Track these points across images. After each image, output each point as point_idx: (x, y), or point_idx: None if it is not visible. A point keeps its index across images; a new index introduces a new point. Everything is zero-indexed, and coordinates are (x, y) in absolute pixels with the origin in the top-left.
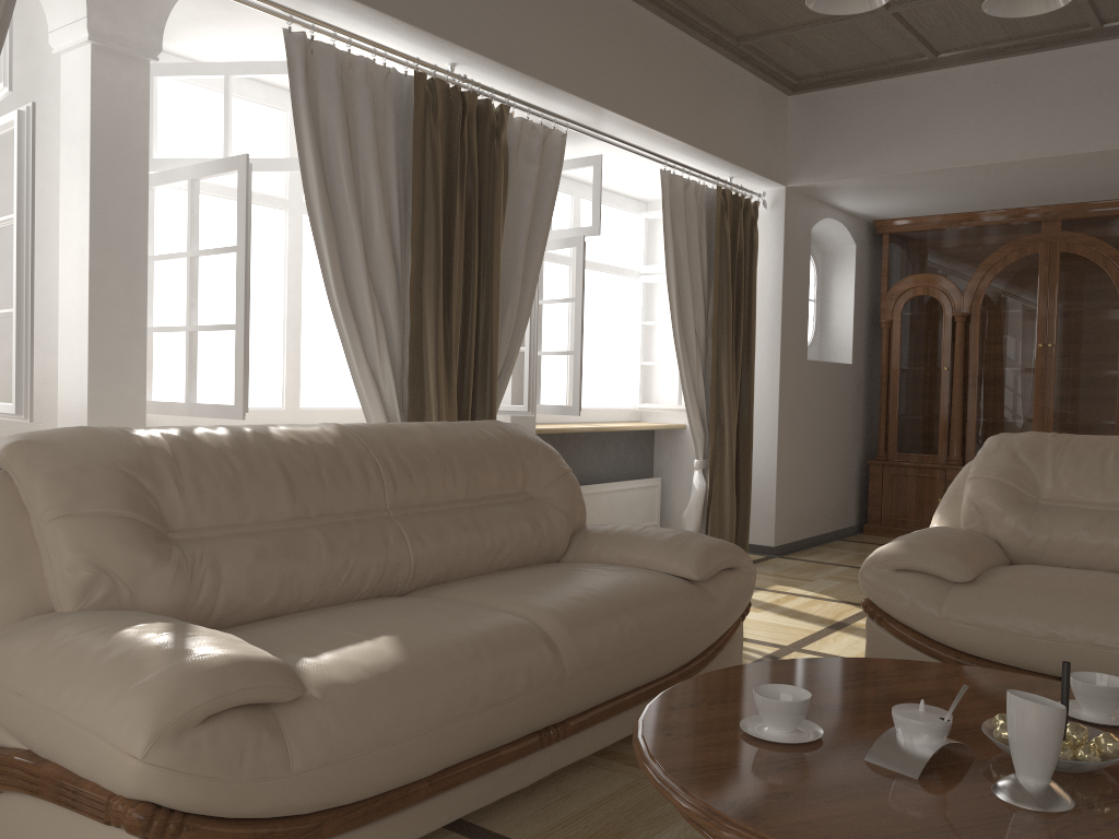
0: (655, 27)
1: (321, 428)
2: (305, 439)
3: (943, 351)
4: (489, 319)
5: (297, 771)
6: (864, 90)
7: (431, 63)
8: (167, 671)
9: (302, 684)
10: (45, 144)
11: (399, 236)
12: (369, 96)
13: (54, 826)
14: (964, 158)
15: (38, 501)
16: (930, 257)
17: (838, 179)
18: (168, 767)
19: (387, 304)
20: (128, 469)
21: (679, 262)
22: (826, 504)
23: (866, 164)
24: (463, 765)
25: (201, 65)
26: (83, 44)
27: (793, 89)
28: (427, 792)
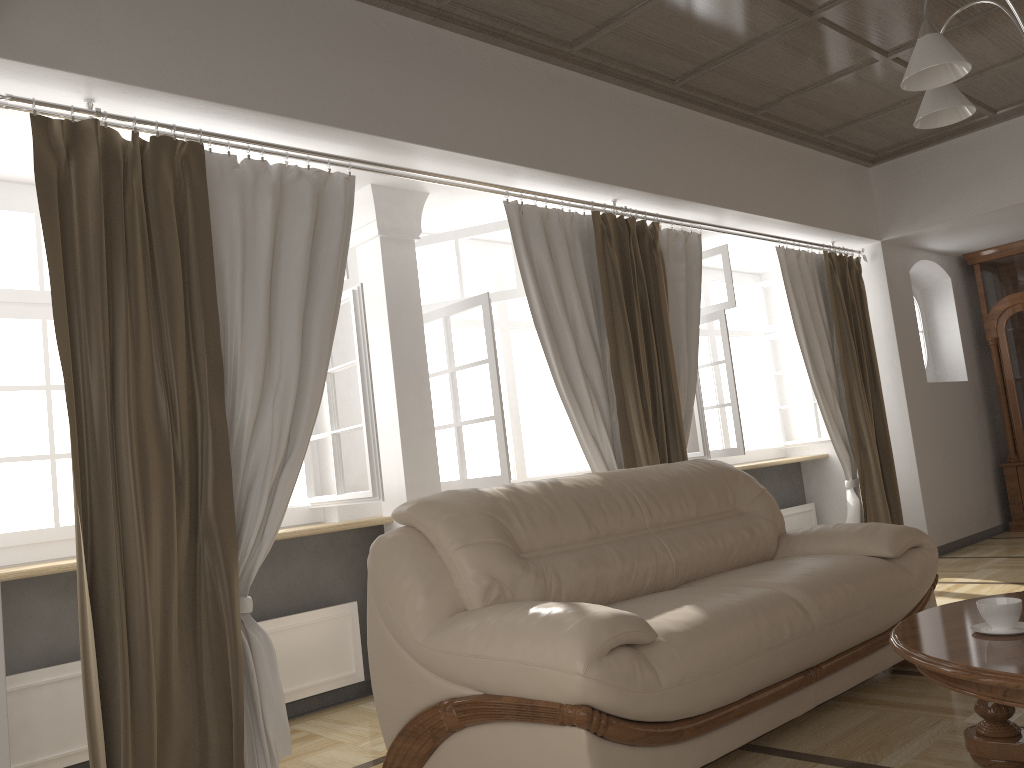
0: (755, 140)
1: (589, 476)
2: (583, 484)
3: None
4: (670, 385)
5: (666, 687)
6: (935, 151)
7: (601, 203)
8: (580, 622)
9: (654, 631)
10: (347, 310)
11: (597, 333)
12: (563, 235)
13: (513, 738)
14: None
15: (444, 539)
16: (1022, 277)
17: (927, 227)
18: (598, 679)
19: (595, 384)
20: (490, 512)
21: (803, 318)
22: (969, 507)
23: (949, 210)
24: (758, 694)
25: (437, 235)
26: (374, 237)
27: (872, 161)
28: (740, 711)
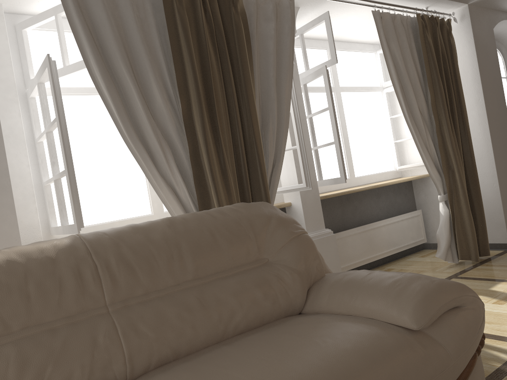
0: None
1: (54, 242)
2: (25, 257)
3: None
4: (251, 130)
5: None
6: None
7: None
8: None
9: None
10: None
11: (171, 87)
12: None
13: None
14: None
15: None
16: None
17: None
18: None
19: (171, 134)
20: None
21: (398, 69)
22: None
23: None
24: None
25: (42, 13)
26: None
27: None
28: None
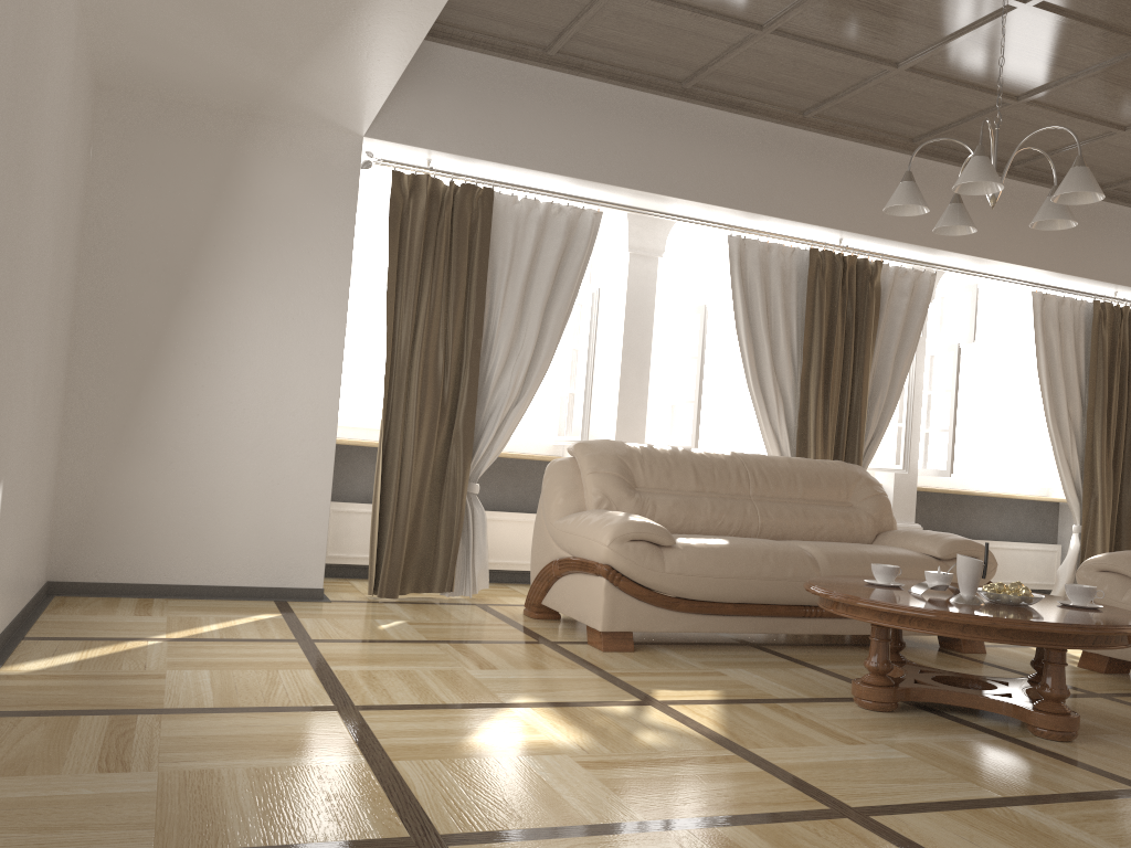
0: (1016, 190)
1: (720, 452)
2: (709, 455)
3: None
4: (858, 401)
5: (667, 572)
6: None
7: (821, 241)
8: (620, 520)
9: (673, 540)
10: (605, 304)
11: (796, 348)
12: (779, 266)
13: (578, 582)
14: None
15: (584, 466)
16: None
17: None
18: (616, 551)
19: (786, 390)
20: (620, 457)
21: (1052, 362)
22: None
23: None
24: (754, 605)
25: (689, 252)
26: (625, 253)
27: None
28: (732, 609)
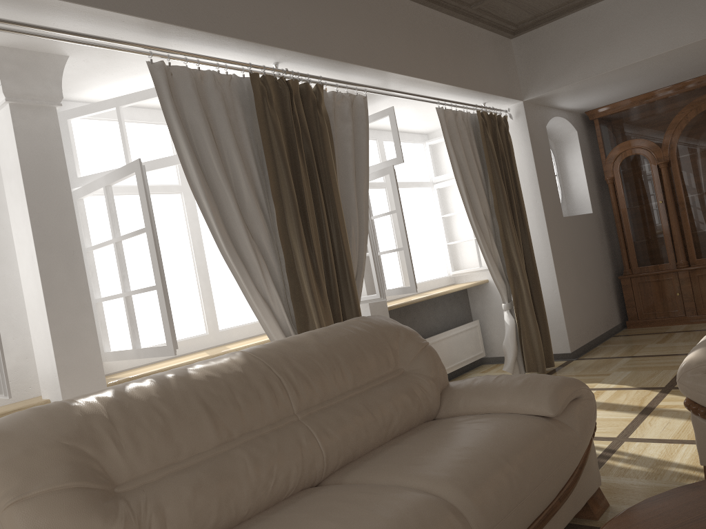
0: (412, 9)
1: (230, 359)
2: (218, 372)
3: (656, 190)
4: (340, 239)
5: None
6: (565, 22)
7: (260, 65)
8: None
9: None
10: None
11: (263, 194)
12: (220, 98)
13: None
14: (649, 52)
15: None
16: (631, 127)
17: (560, 87)
18: None
19: (264, 245)
20: (70, 441)
21: (462, 169)
22: (598, 313)
23: (577, 72)
24: None
25: (98, 103)
26: (3, 105)
27: (514, 33)
28: None
